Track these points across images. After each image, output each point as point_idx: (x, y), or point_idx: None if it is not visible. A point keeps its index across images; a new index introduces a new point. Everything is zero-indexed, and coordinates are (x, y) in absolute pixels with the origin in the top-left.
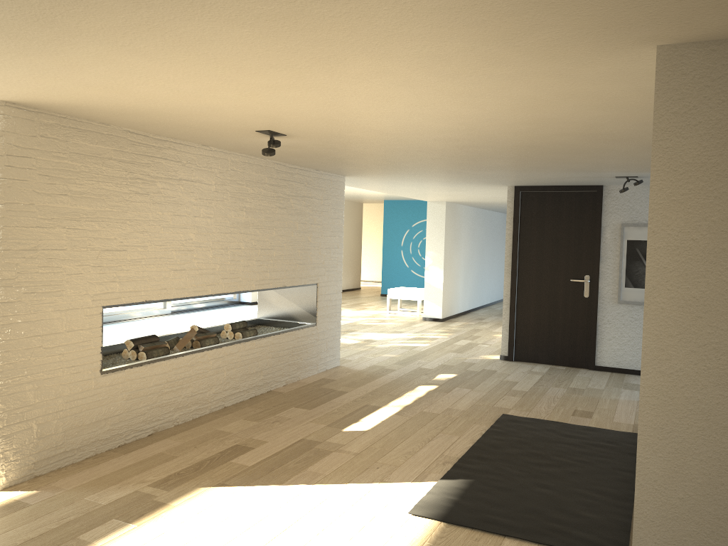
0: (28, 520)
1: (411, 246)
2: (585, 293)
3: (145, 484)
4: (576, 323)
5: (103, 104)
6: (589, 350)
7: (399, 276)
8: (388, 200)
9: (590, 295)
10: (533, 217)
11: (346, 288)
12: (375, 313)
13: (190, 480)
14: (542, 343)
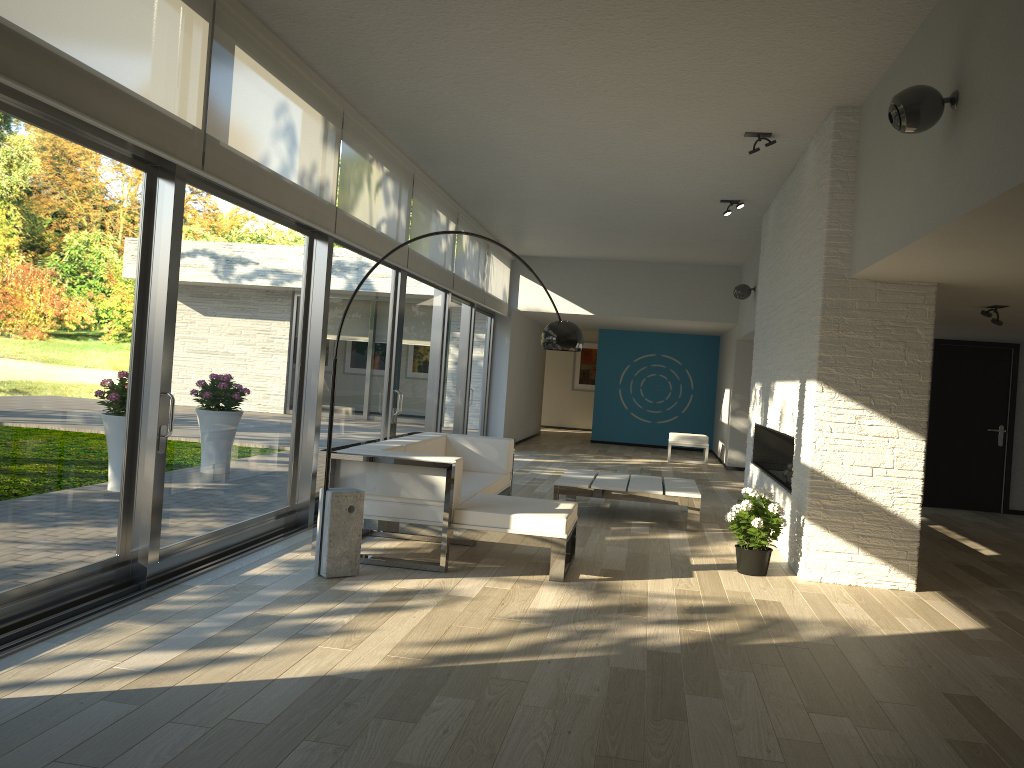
0: (993, 604)
1: (632, 384)
2: (999, 442)
3: (986, 586)
4: (989, 470)
5: (995, 290)
6: (1001, 495)
7: (616, 420)
8: (604, 329)
9: (1003, 444)
10: (950, 369)
11: (535, 432)
12: (659, 462)
13: (1003, 583)
14: (956, 488)
